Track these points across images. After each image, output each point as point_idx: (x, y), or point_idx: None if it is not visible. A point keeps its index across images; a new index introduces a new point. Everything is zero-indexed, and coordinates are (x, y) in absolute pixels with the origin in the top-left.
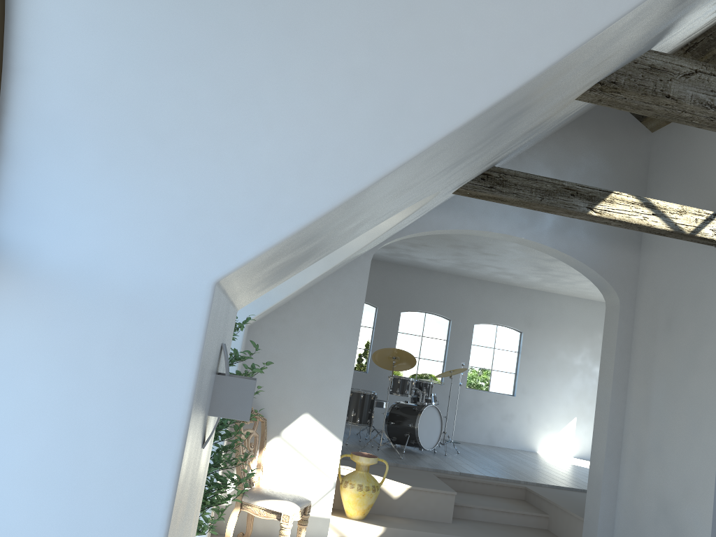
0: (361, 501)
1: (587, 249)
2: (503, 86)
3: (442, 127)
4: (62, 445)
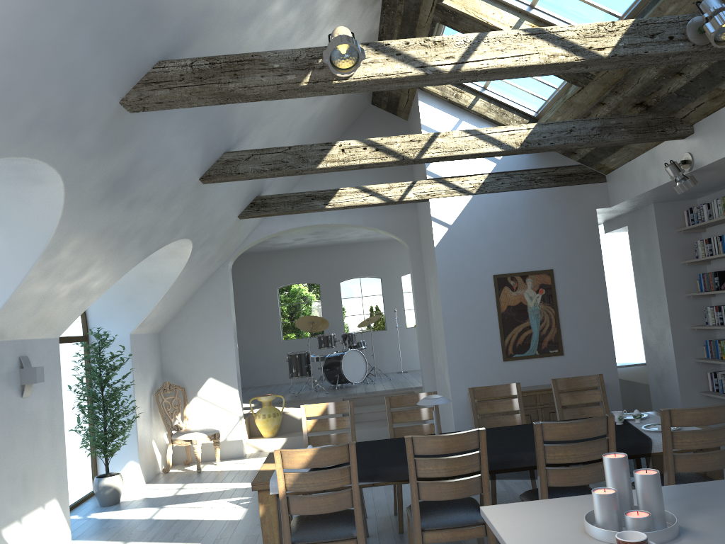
0: (267, 425)
1: (377, 218)
2: (35, 258)
3: (23, 274)
4: None
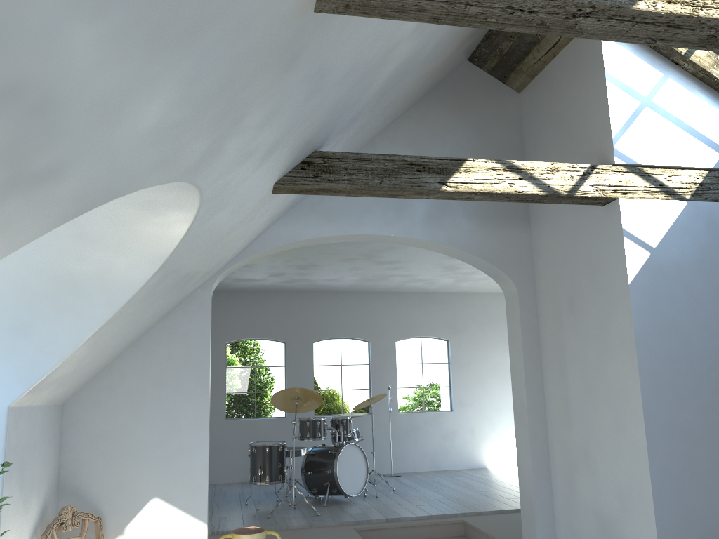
0: None
1: (469, 235)
2: None
3: None
4: None
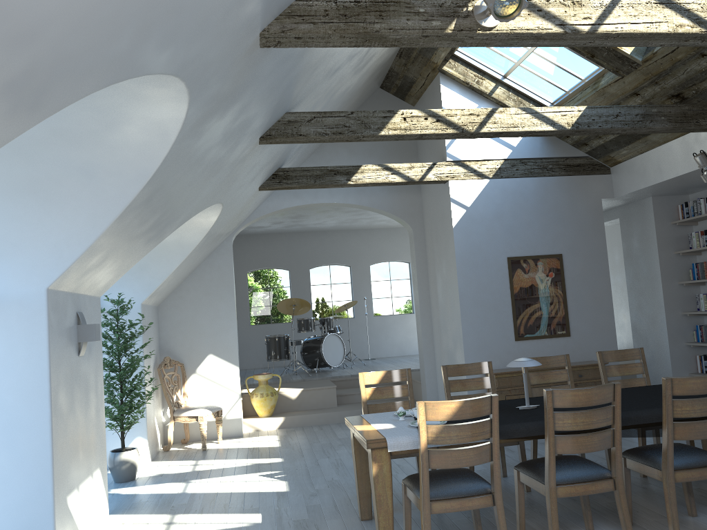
0: (265, 404)
1: (383, 199)
2: (127, 200)
3: (112, 218)
4: (8, 352)
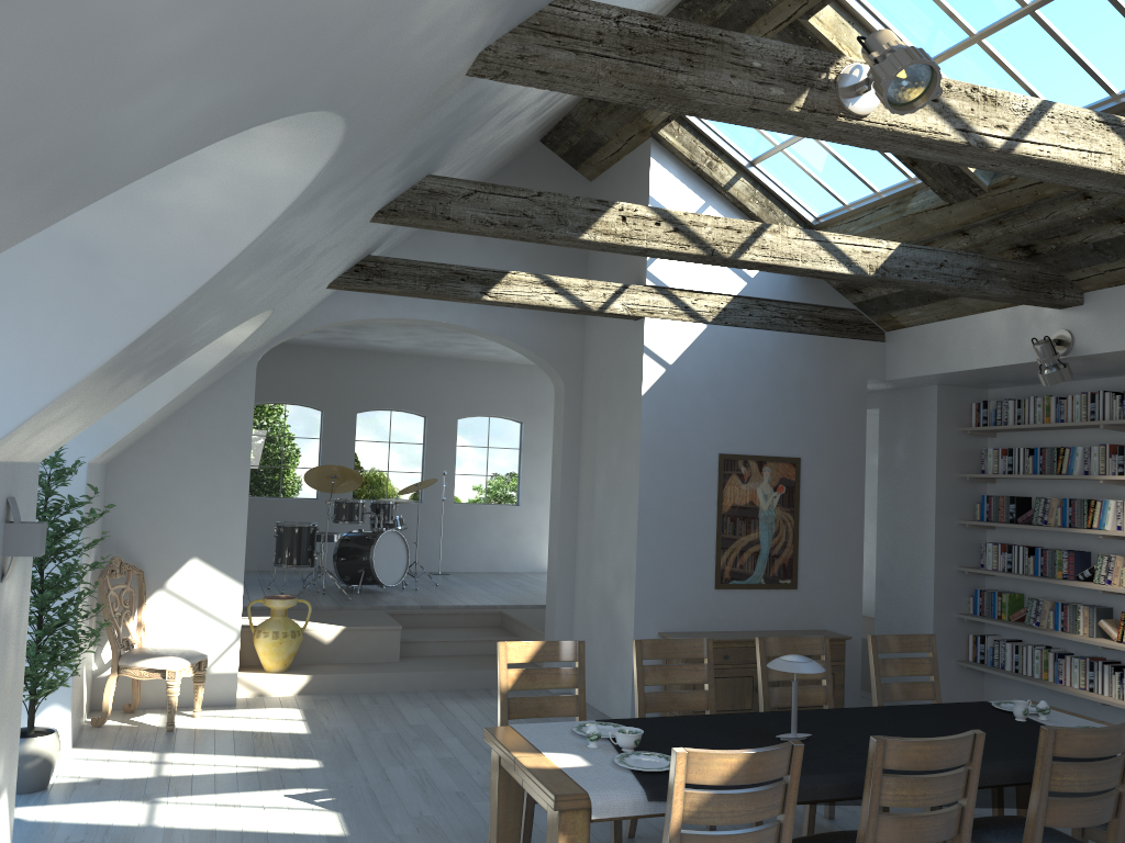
0: (279, 650)
1: (522, 327)
2: (160, 311)
3: (123, 340)
4: None
